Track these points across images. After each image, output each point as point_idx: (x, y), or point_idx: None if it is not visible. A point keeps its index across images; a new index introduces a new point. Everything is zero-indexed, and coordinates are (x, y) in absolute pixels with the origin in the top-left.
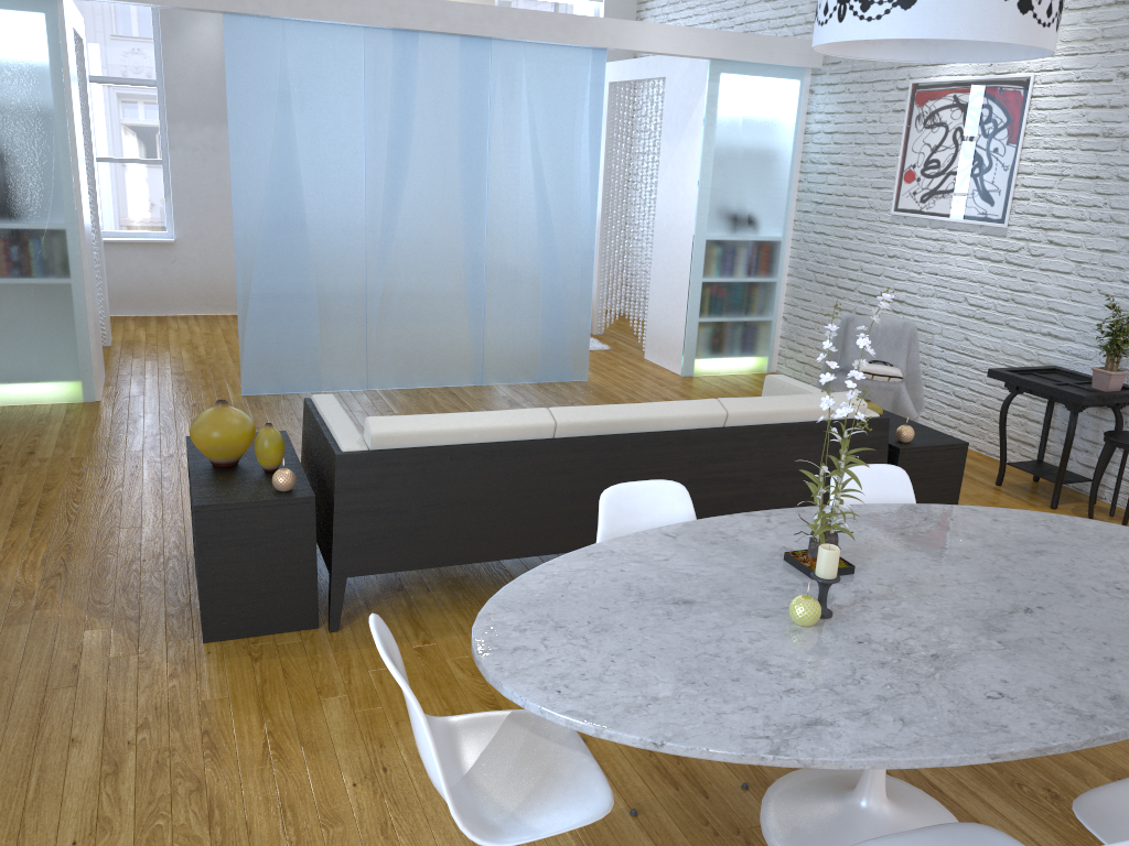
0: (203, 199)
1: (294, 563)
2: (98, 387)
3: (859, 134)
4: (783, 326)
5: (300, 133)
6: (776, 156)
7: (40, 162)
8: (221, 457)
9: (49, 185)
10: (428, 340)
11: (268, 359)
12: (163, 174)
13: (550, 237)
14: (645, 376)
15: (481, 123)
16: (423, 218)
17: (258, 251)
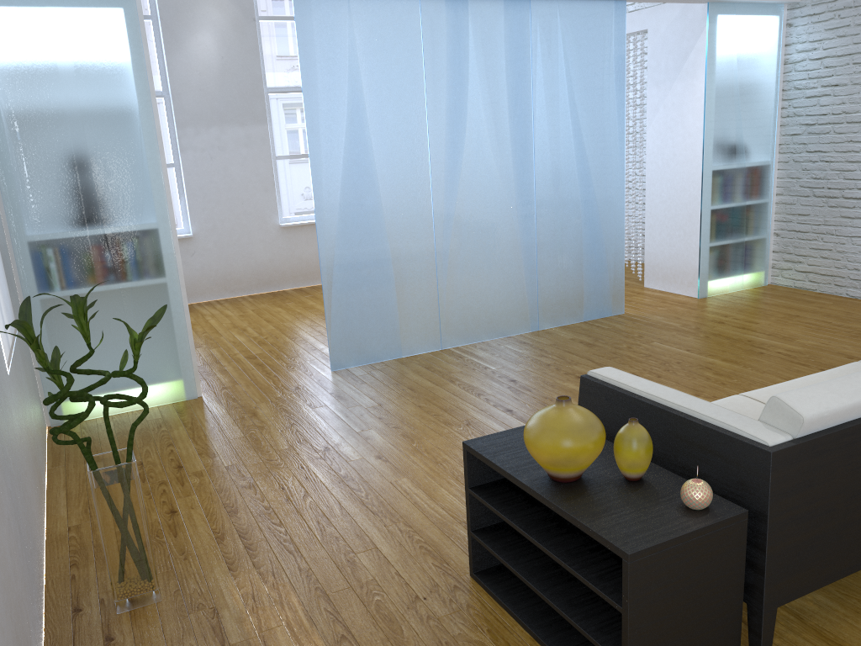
0: (214, 195)
1: (722, 602)
2: (199, 382)
3: (858, 54)
4: (775, 241)
5: (369, 107)
6: (764, 87)
7: (129, 162)
8: (575, 471)
9: (139, 185)
10: (491, 295)
11: (353, 333)
12: (176, 176)
13: (588, 183)
14: (667, 302)
15: (525, 81)
16: (481, 178)
17: (338, 228)
